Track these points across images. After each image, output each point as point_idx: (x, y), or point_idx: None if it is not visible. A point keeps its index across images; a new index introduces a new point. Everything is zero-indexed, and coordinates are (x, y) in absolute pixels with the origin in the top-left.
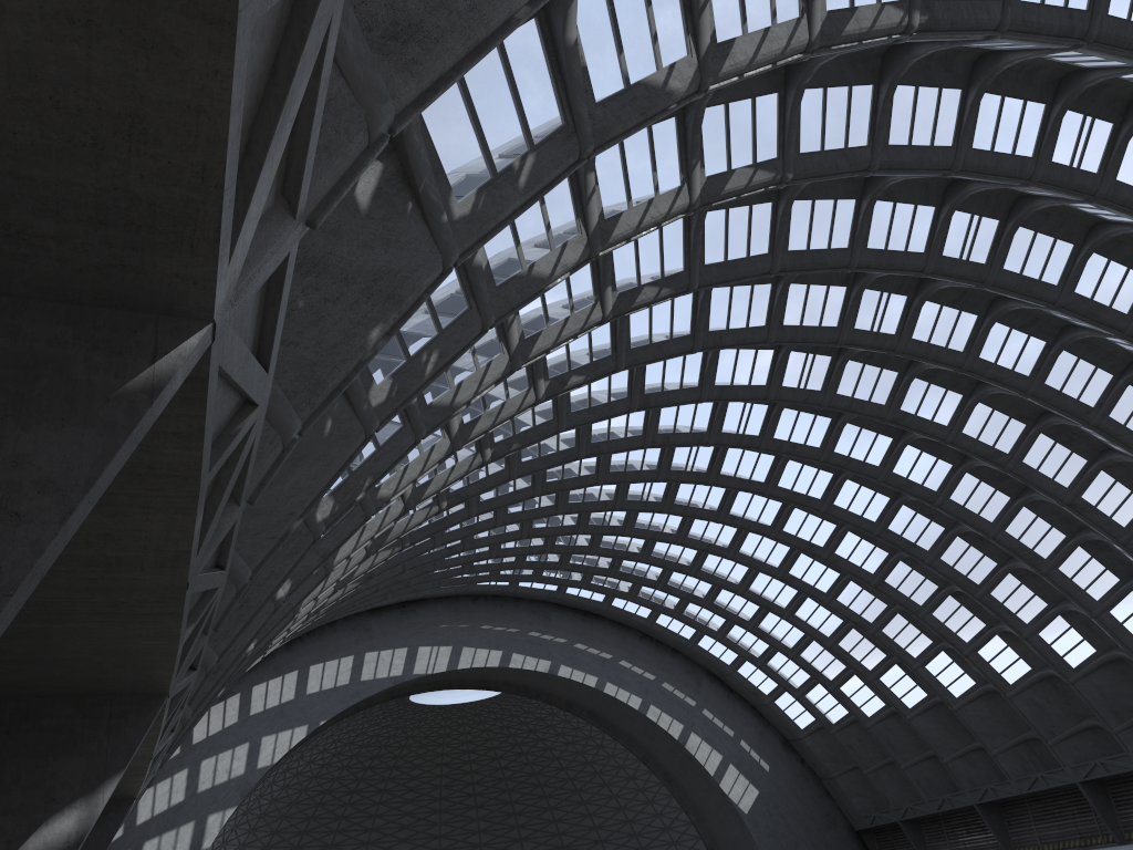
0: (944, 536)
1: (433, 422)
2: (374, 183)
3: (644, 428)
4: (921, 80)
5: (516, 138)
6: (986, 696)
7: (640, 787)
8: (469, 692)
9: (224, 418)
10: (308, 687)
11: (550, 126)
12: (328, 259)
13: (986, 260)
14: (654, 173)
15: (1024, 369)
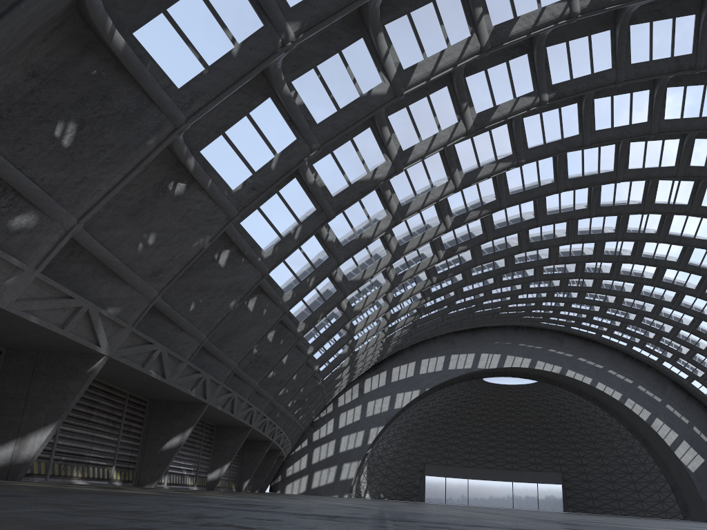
0: None
1: (352, 287)
2: (226, 257)
3: (549, 254)
4: (614, 92)
5: (292, 222)
6: None
7: (629, 445)
8: (518, 379)
9: (146, 355)
10: (420, 370)
11: (309, 212)
12: (210, 285)
13: None
14: (429, 179)
15: None
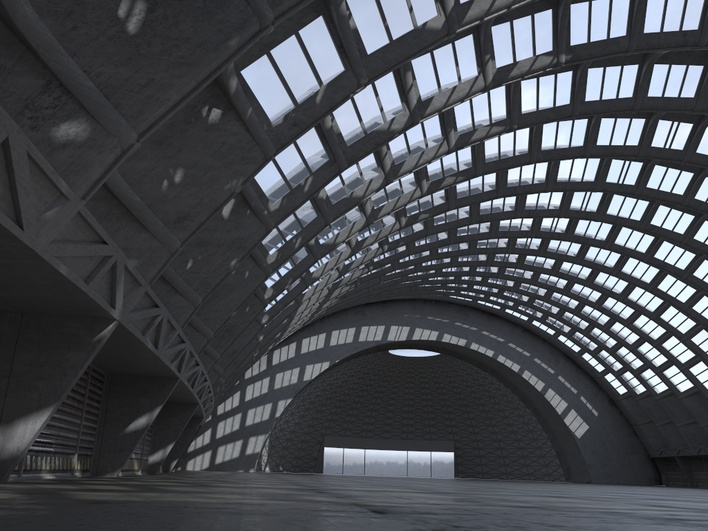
0: (695, 295)
1: (324, 252)
2: (230, 207)
3: (490, 228)
4: (607, 63)
5: (302, 172)
6: None
7: (520, 414)
8: (422, 351)
9: (148, 320)
10: (330, 342)
11: (321, 162)
12: (210, 240)
13: (683, 148)
14: (424, 138)
15: None
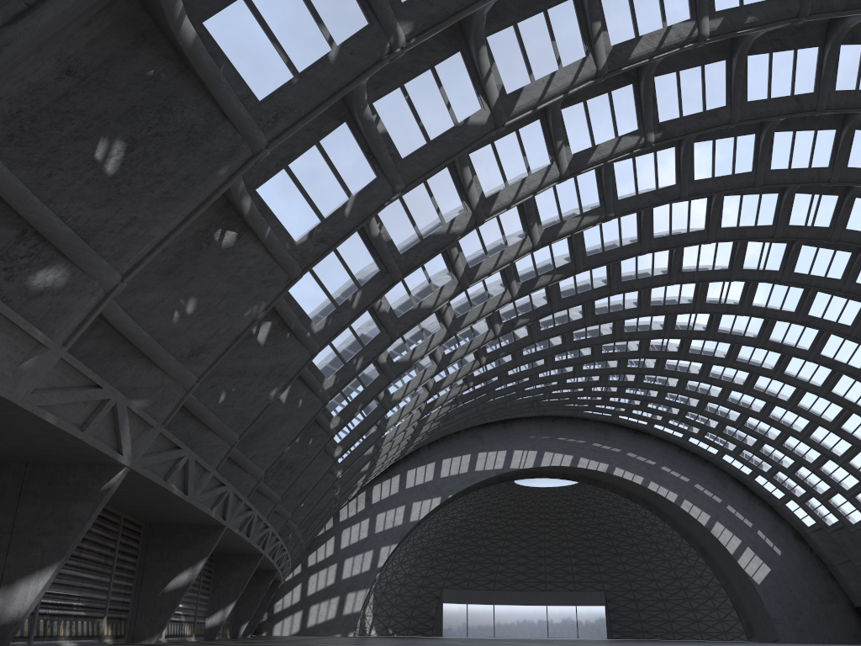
0: None
1: (399, 370)
2: (267, 331)
3: (613, 329)
4: (716, 135)
5: (349, 286)
6: None
7: (684, 555)
8: (556, 480)
9: (170, 464)
10: (441, 473)
11: (371, 274)
12: (245, 368)
13: (829, 224)
14: (503, 235)
15: None
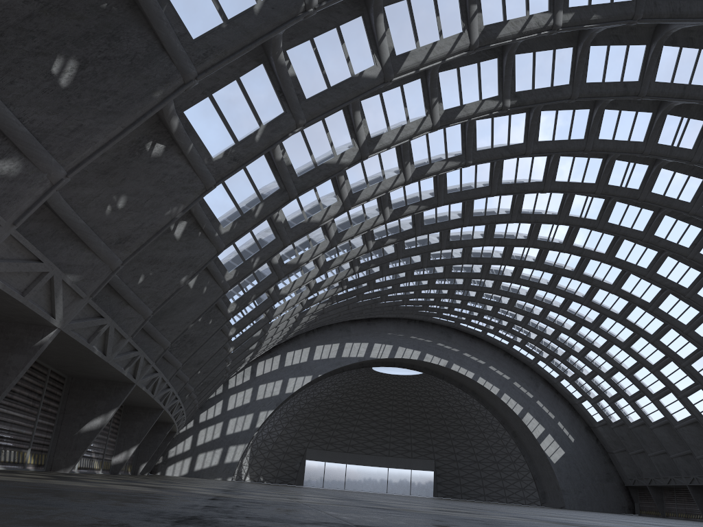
0: (663, 327)
1: (287, 271)
2: (183, 228)
3: (462, 254)
4: (559, 107)
5: (254, 198)
6: (696, 424)
7: (499, 437)
8: (405, 370)
9: (93, 329)
10: (314, 356)
11: (272, 190)
12: (162, 257)
13: (639, 187)
14: (382, 170)
15: (685, 243)
